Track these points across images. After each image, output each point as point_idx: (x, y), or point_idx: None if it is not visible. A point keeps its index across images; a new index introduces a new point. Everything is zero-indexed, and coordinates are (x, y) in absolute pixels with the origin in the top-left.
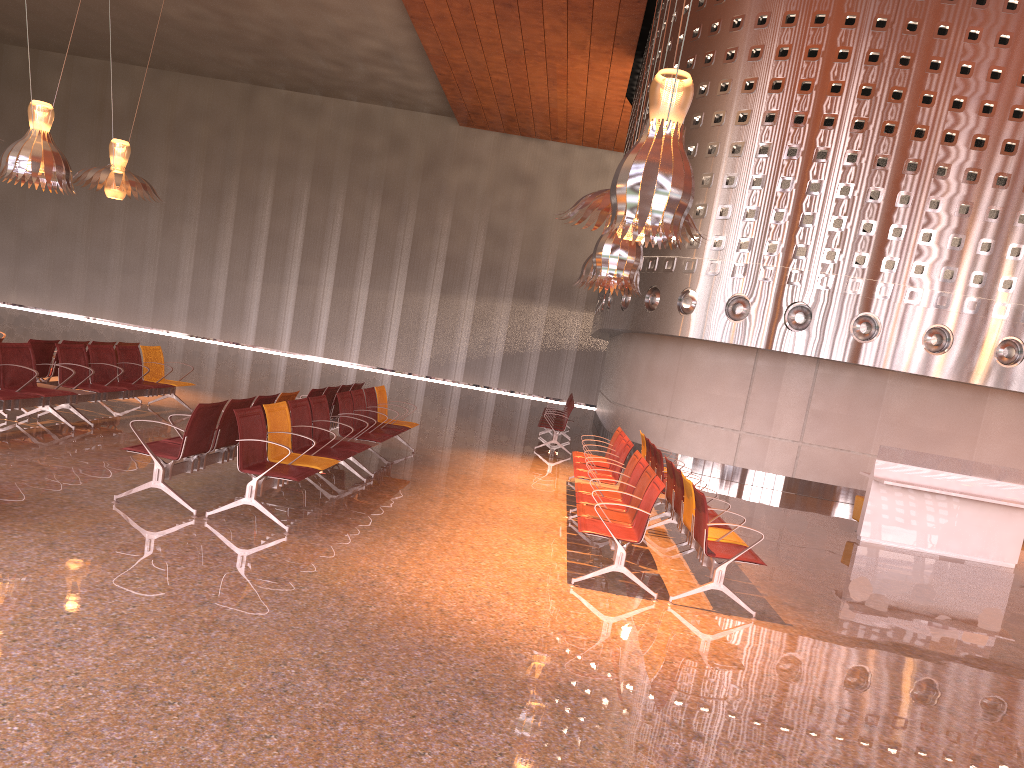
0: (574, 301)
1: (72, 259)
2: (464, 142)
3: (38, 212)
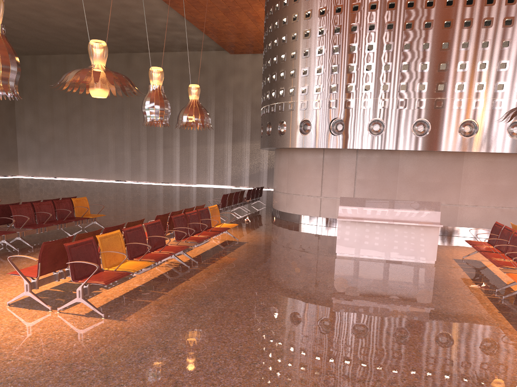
0: None
1: (62, 151)
2: (234, 62)
3: (45, 132)
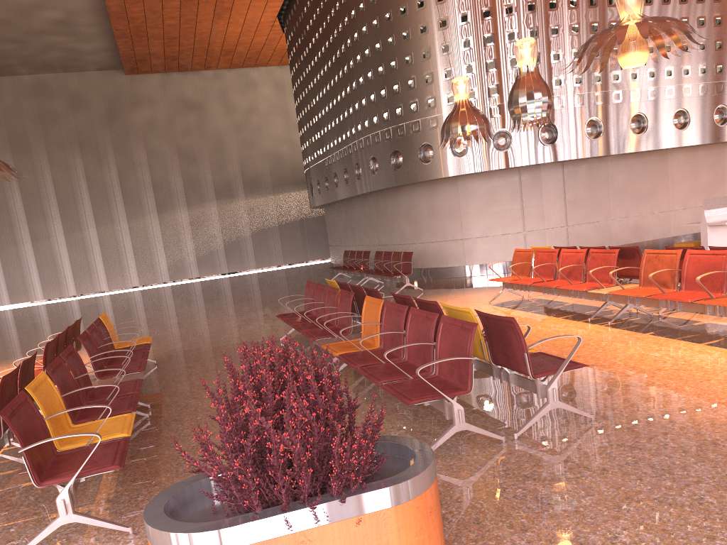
0: (263, 189)
1: None
2: (134, 87)
3: None
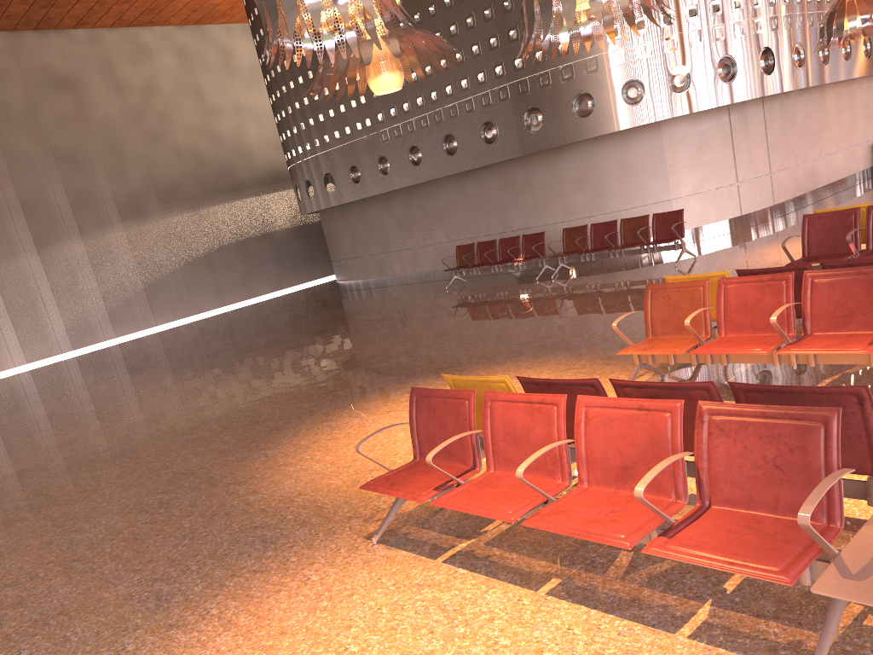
0: (185, 202)
1: None
2: None
3: None
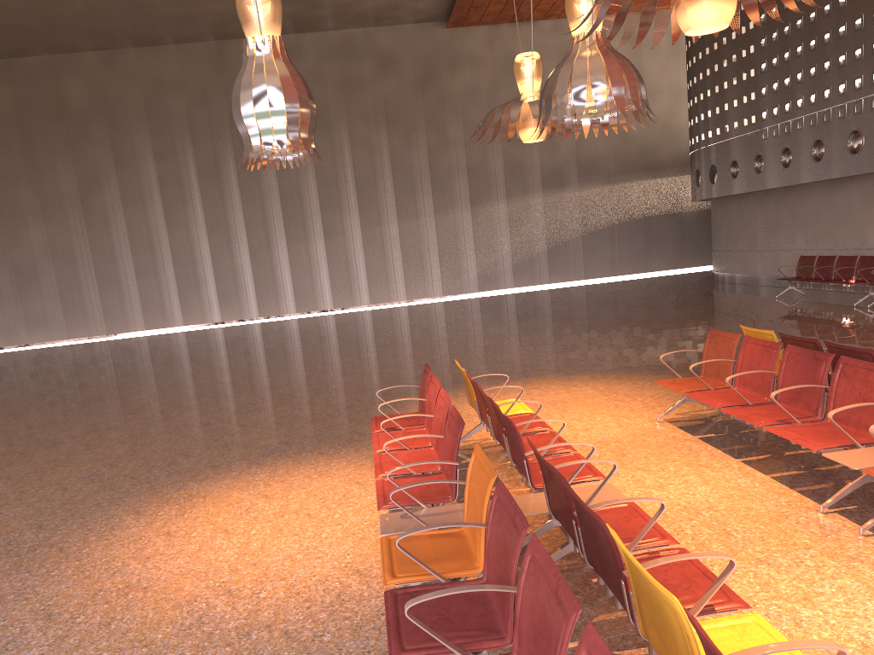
0: (602, 177)
1: (77, 279)
2: (455, 44)
3: (24, 240)
